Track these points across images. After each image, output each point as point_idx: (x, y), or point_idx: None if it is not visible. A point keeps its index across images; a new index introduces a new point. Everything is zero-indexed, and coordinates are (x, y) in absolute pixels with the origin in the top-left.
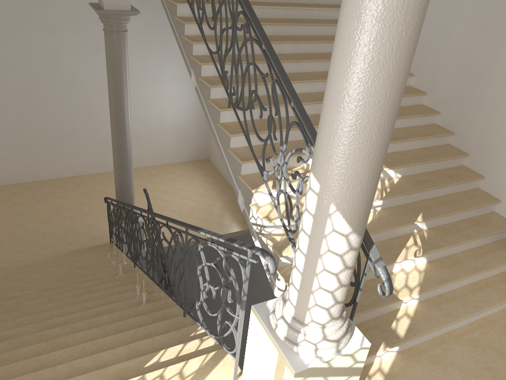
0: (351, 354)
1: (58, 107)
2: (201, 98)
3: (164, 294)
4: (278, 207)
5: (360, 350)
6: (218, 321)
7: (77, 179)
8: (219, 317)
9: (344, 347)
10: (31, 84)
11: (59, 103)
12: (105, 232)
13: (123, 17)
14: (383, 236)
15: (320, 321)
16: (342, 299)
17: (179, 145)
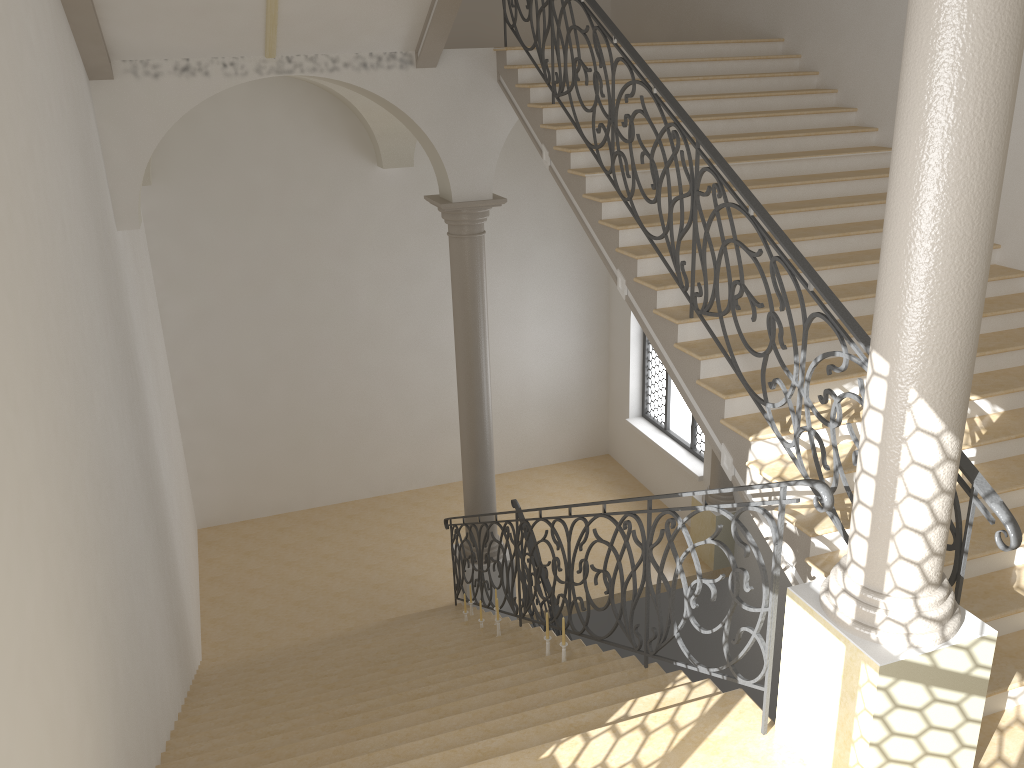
0: (966, 647)
1: (351, 376)
2: (637, 311)
3: (593, 649)
4: (799, 457)
5: (981, 642)
6: (725, 637)
7: (381, 502)
8: (726, 629)
9: (952, 633)
10: (311, 341)
11: (352, 370)
12: (443, 587)
13: (480, 211)
14: (987, 507)
15: (909, 587)
16: (940, 548)
17: (553, 431)
